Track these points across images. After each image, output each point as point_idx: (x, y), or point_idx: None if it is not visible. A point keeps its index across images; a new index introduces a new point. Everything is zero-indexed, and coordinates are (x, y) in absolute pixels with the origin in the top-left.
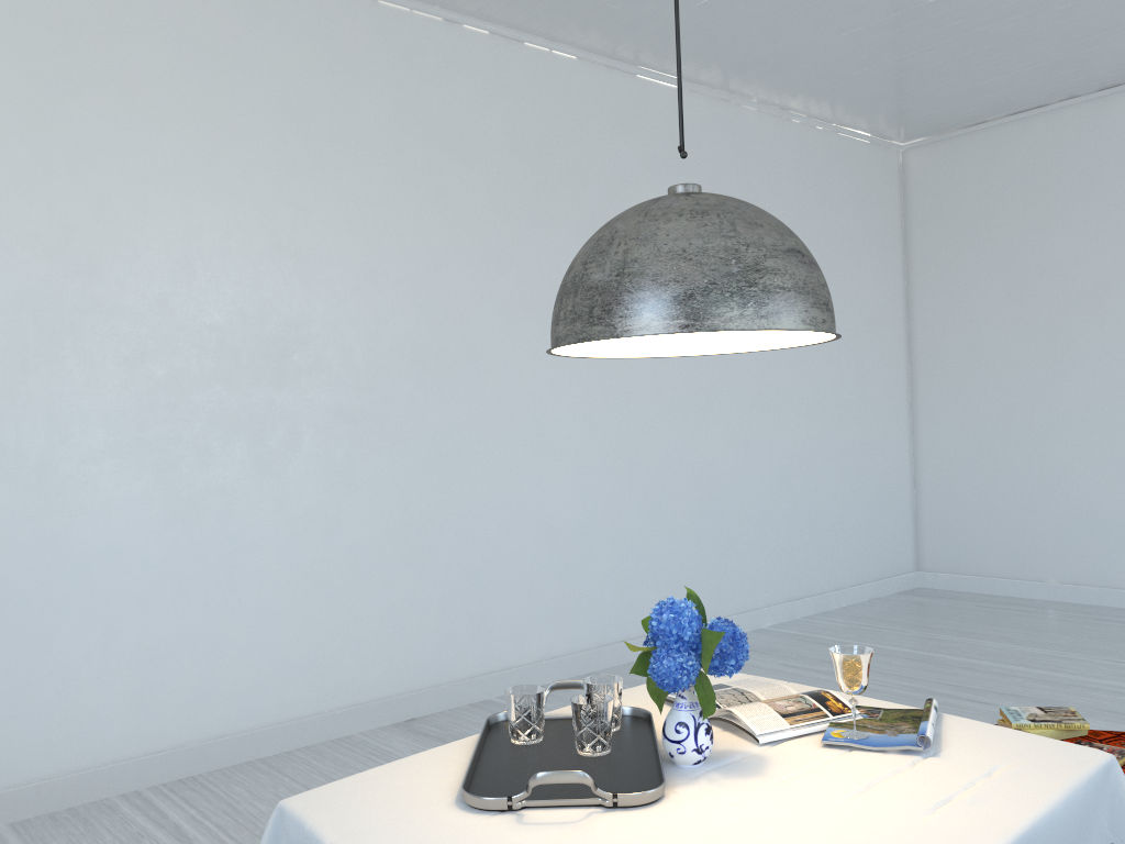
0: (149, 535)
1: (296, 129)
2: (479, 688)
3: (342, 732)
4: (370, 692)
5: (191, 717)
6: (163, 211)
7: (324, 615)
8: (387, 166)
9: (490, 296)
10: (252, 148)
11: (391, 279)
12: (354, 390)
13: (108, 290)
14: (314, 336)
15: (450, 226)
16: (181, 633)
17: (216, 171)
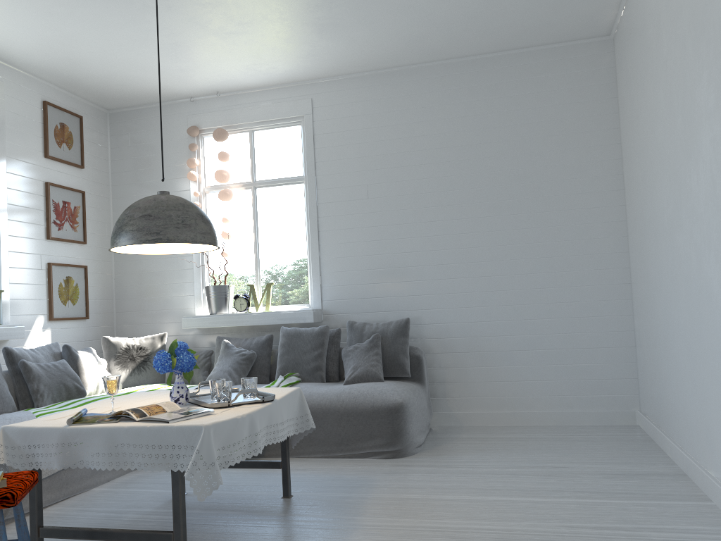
0: None
1: None
2: None
3: None
4: None
5: None
6: None
7: None
8: None
9: None
10: None
11: None
12: None
13: (716, 112)
14: None
15: None
16: None
17: None
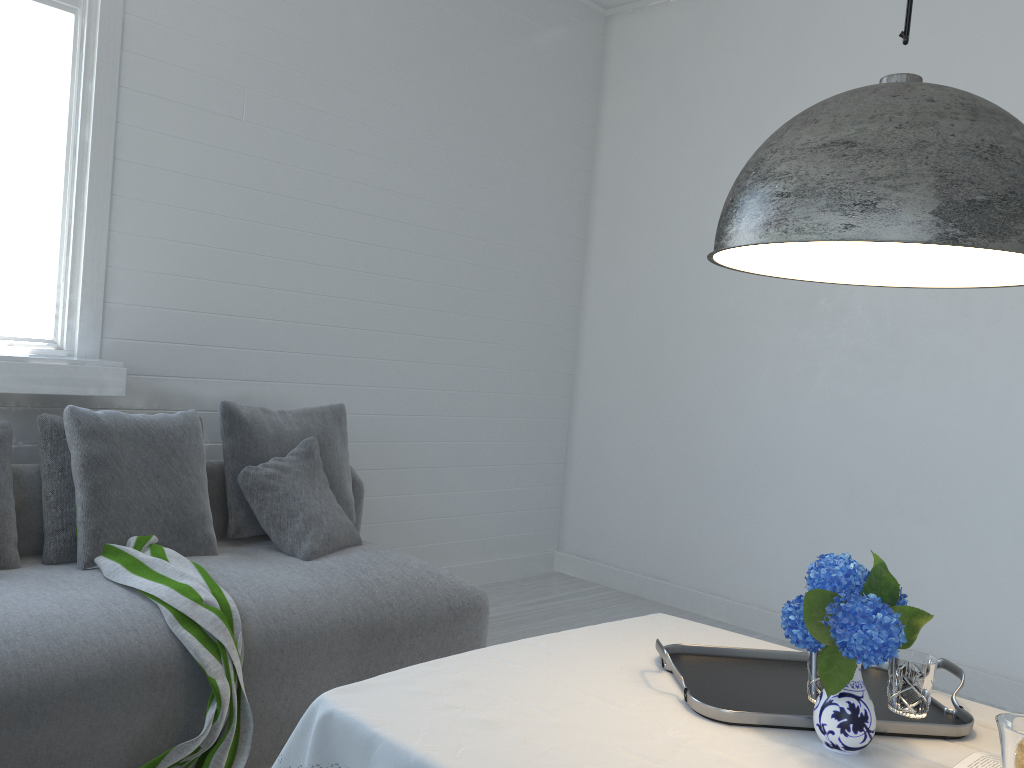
0: None
1: None
2: None
3: None
4: None
5: None
6: None
7: None
8: None
9: None
10: None
11: None
12: None
13: None
14: None
15: None
16: None
17: None
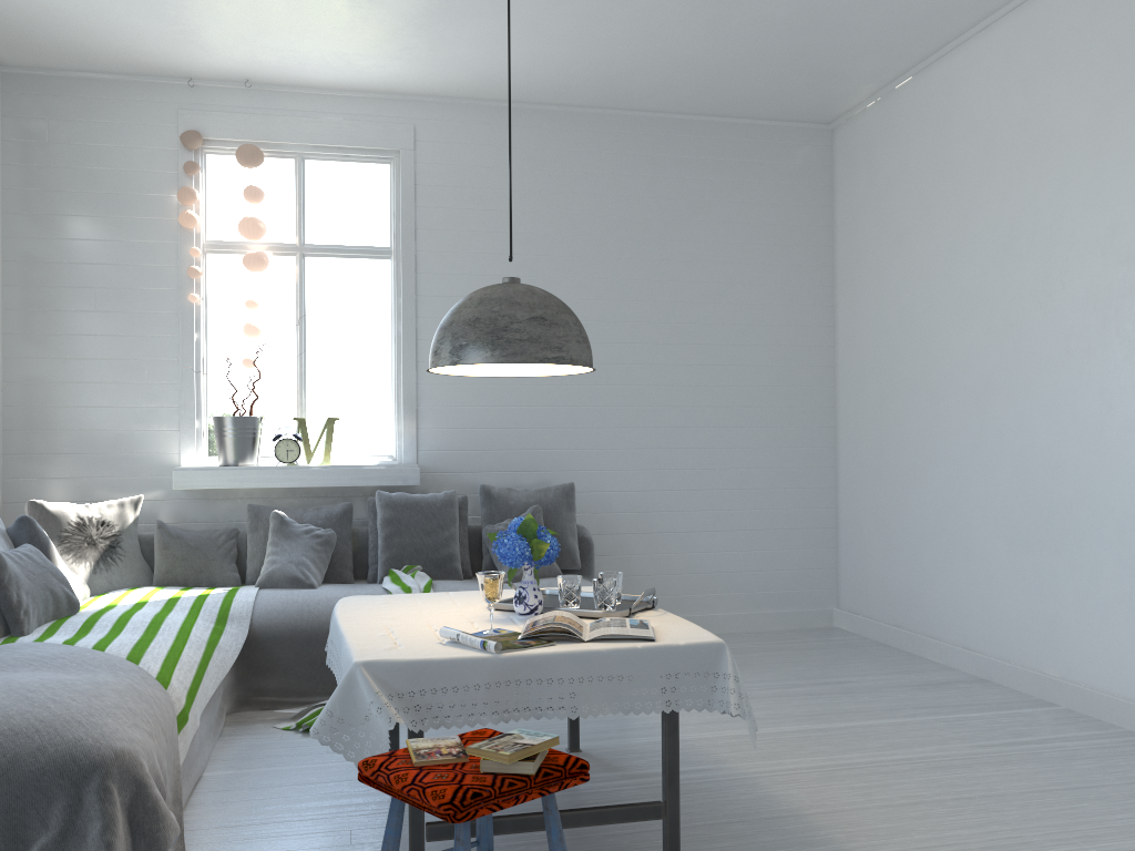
0: None
1: None
2: None
3: None
4: None
5: None
6: None
7: None
8: None
9: None
10: None
11: None
12: None
13: None
14: None
15: None
16: None
17: None
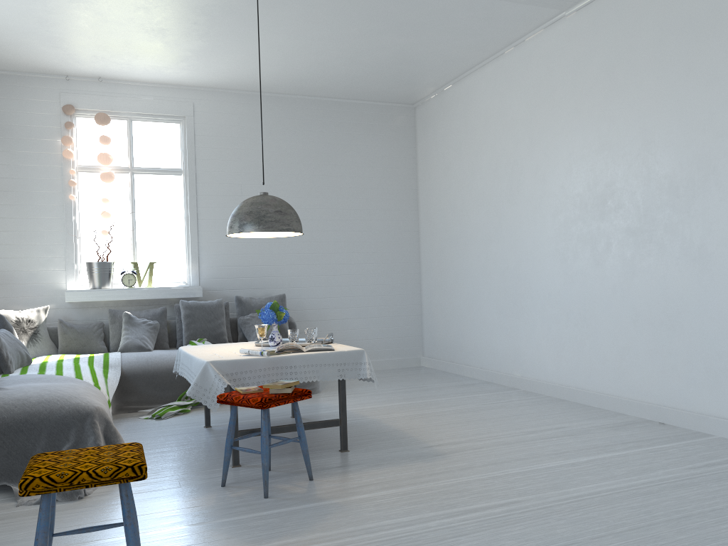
0: (559, 291)
1: (609, 77)
2: (709, 425)
3: (625, 411)
4: (643, 397)
5: (571, 375)
6: (562, 146)
7: (621, 344)
8: (654, 71)
9: (727, 130)
10: (591, 99)
11: (656, 143)
12: (635, 217)
13: (547, 187)
14: (617, 189)
15: (696, 91)
16: (568, 336)
17: (579, 118)
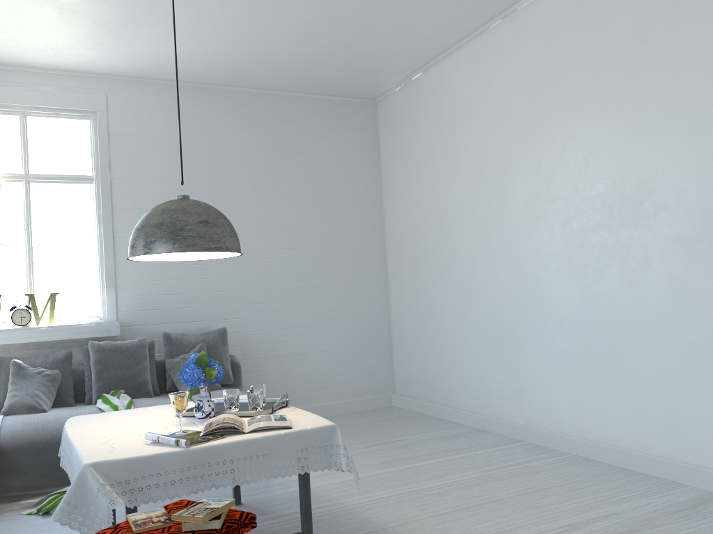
0: (575, 318)
1: (639, 42)
2: None
3: (682, 480)
4: (709, 462)
5: (597, 426)
6: (573, 135)
7: (671, 390)
8: (710, 27)
9: None
10: (614, 72)
11: None
12: (688, 221)
13: (554, 187)
14: (657, 186)
15: None
16: (591, 376)
17: (597, 98)
